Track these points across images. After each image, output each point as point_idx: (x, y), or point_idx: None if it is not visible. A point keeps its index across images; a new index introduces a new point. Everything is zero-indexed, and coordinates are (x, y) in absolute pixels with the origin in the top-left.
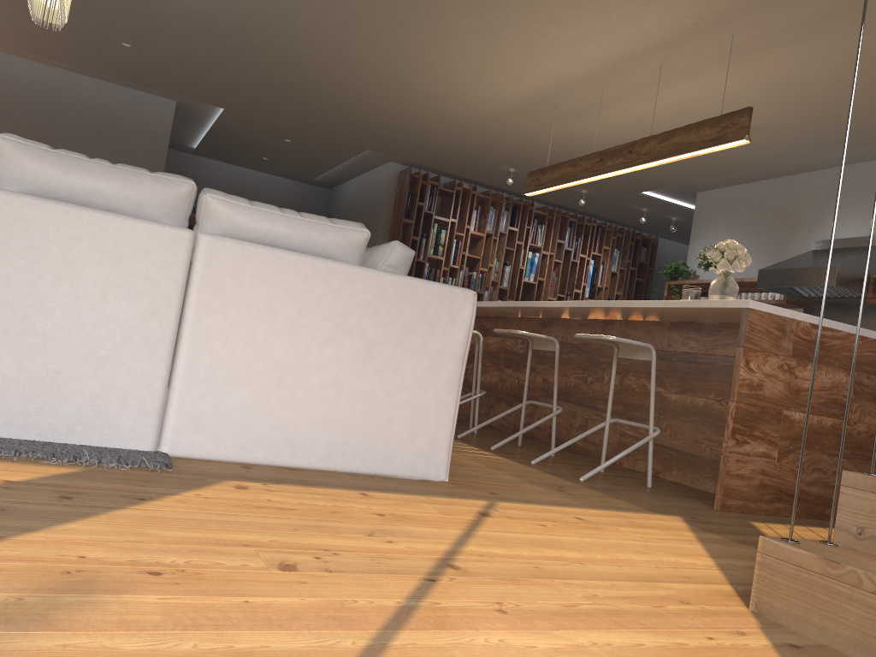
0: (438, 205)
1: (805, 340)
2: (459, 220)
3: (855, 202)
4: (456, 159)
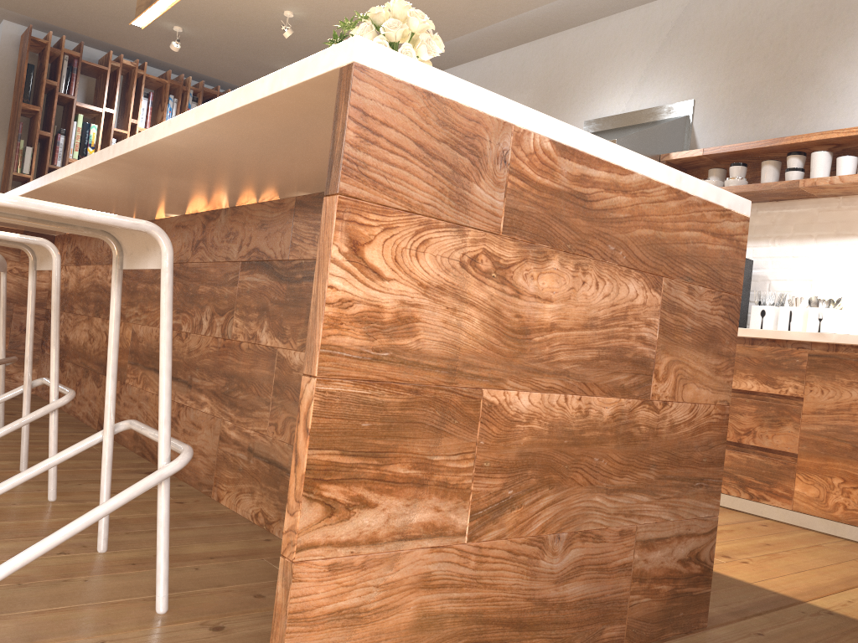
0: (91, 91)
1: (541, 187)
2: (124, 113)
3: (637, 61)
4: (88, 8)
